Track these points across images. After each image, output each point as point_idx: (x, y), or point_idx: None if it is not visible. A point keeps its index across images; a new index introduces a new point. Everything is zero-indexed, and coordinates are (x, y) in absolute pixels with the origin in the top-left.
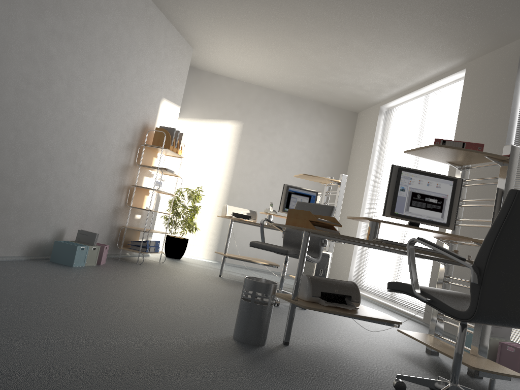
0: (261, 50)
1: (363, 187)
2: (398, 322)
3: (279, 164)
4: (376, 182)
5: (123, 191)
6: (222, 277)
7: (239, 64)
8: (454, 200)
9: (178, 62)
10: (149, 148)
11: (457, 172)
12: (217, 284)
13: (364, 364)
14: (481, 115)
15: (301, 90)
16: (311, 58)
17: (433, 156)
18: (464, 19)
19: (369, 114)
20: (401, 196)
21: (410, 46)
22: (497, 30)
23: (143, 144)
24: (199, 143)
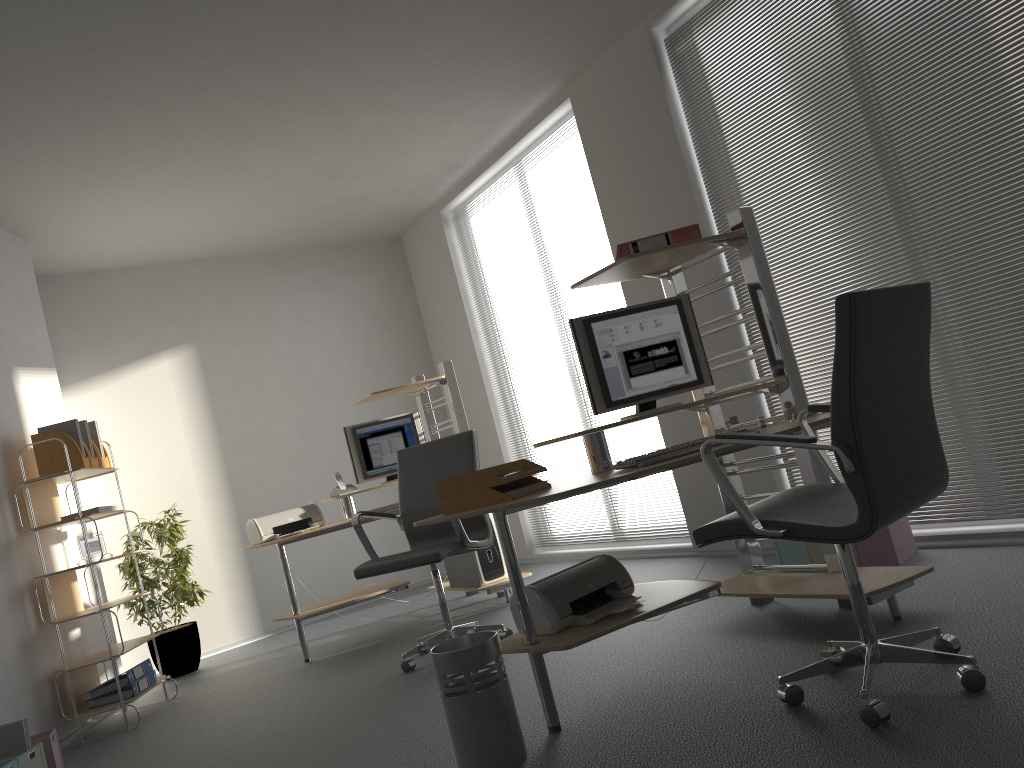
0: (181, 193)
1: (476, 366)
2: (716, 585)
3: (302, 392)
4: (495, 348)
5: (22, 599)
6: (312, 661)
7: (140, 235)
8: (692, 335)
9: (10, 280)
10: (37, 483)
11: (665, 285)
12: (320, 682)
13: (702, 687)
14: (633, 167)
15: (282, 236)
16: (287, 173)
17: (622, 274)
18: (544, 17)
19: (426, 232)
20: (610, 367)
21: (464, 92)
22: (601, 18)
23: (22, 483)
24: (124, 422)
